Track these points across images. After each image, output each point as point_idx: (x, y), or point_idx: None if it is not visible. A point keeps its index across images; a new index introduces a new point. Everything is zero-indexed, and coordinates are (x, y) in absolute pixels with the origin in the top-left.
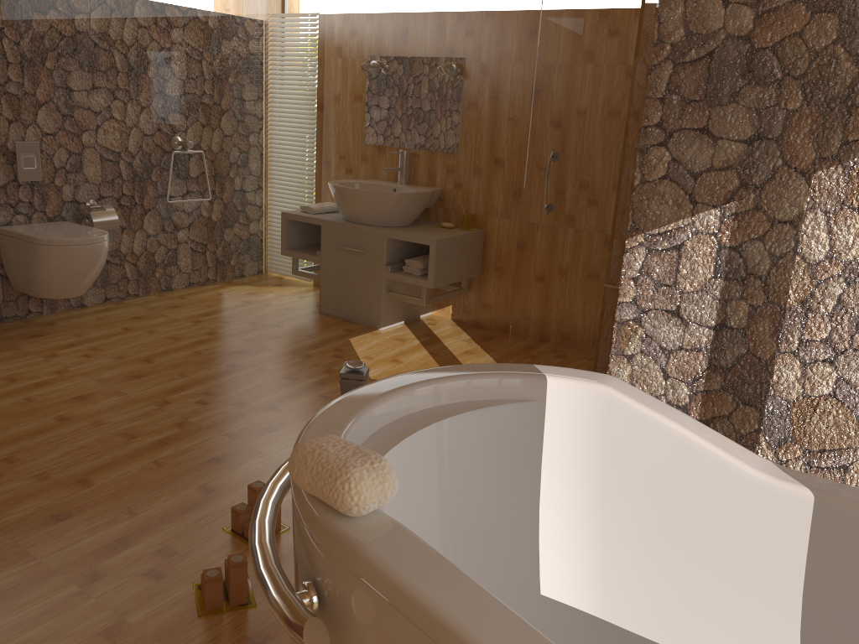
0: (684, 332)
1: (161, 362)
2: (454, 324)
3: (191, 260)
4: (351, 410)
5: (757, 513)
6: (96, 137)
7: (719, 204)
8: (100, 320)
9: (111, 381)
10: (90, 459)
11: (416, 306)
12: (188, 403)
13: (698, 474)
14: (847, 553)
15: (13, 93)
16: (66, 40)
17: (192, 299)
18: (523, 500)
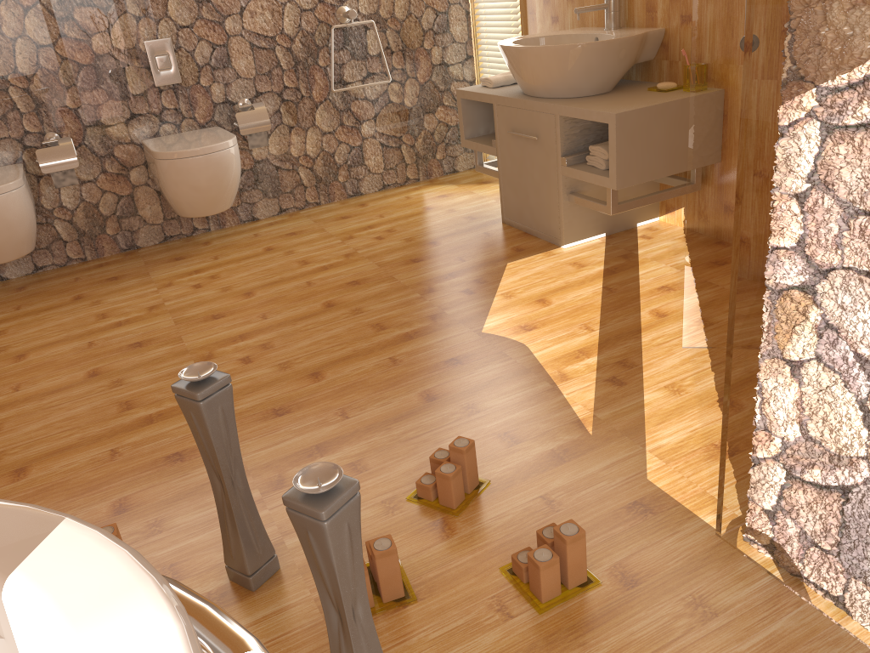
0: None
1: (259, 297)
2: (681, 236)
3: (380, 158)
4: None
5: None
6: (238, 22)
7: None
8: (254, 238)
9: (186, 322)
10: (58, 438)
11: (627, 211)
12: (229, 360)
13: None
14: None
15: None
16: None
17: (371, 207)
18: None
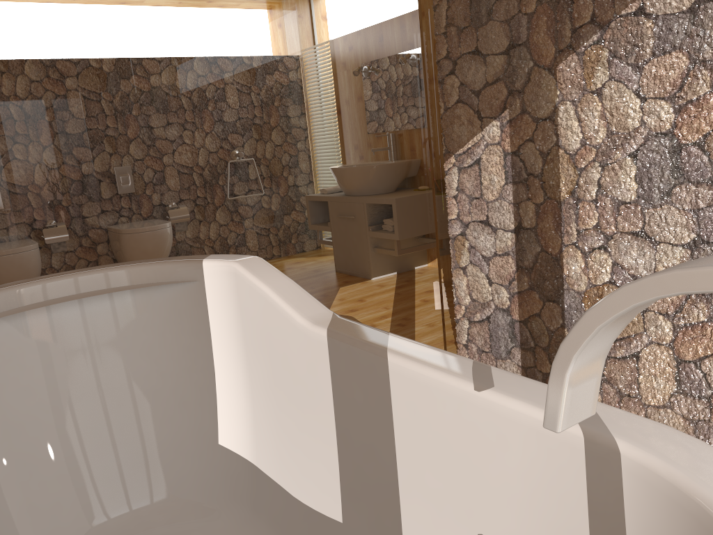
0: (491, 238)
1: None
2: None
3: (256, 241)
4: (13, 285)
5: (307, 358)
6: (172, 157)
7: (492, 114)
8: None
9: None
10: None
11: (408, 259)
12: None
13: (278, 328)
14: (349, 386)
15: (110, 135)
16: (144, 94)
17: None
18: (202, 364)
